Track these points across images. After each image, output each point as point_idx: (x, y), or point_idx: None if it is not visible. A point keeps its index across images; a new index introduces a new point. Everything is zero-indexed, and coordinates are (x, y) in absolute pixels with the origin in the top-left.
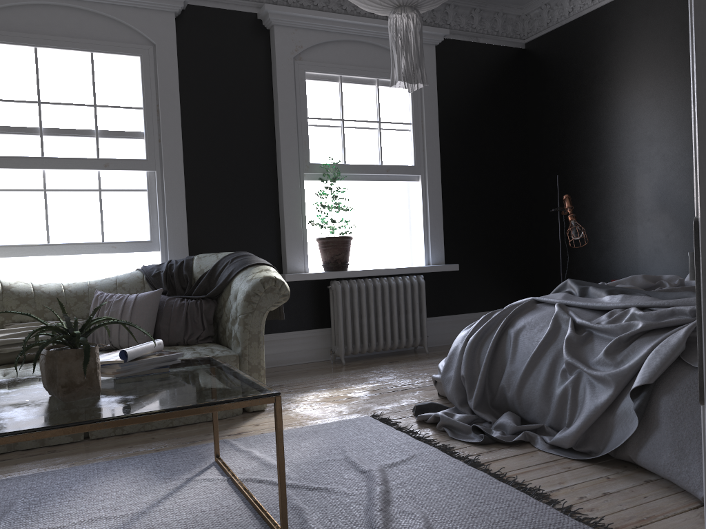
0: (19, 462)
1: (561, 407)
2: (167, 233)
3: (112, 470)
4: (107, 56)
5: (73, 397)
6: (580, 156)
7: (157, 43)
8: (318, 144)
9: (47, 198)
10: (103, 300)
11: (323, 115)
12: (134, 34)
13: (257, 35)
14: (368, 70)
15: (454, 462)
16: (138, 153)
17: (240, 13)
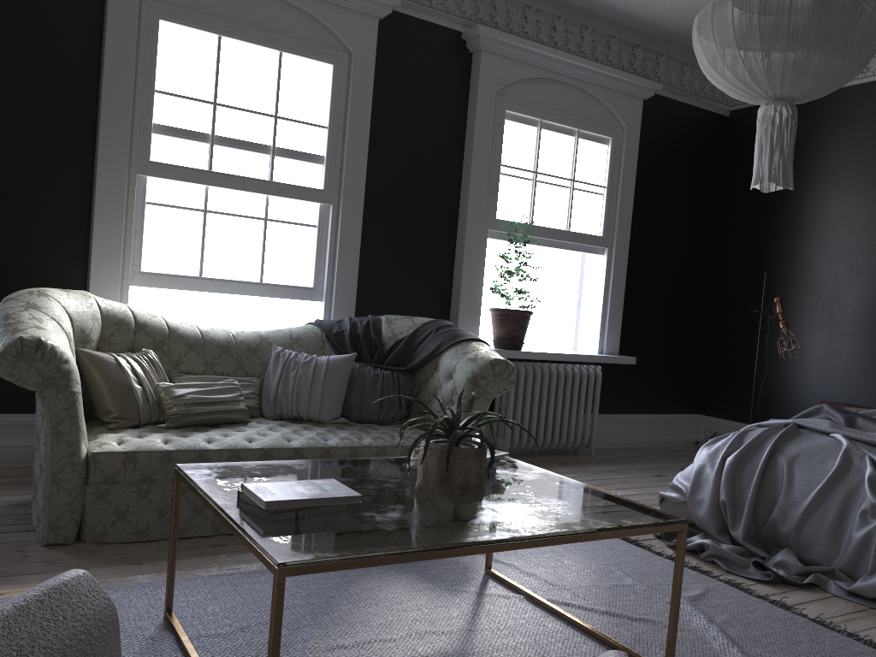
0: (242, 550)
1: (860, 552)
2: (335, 281)
3: (374, 573)
4: (297, 58)
5: (465, 501)
6: (784, 253)
7: (355, 52)
8: (507, 197)
9: (206, 221)
10: (286, 359)
11: (516, 164)
12: (330, 37)
13: (458, 58)
14: (571, 118)
15: (758, 601)
16: (315, 181)
17: (443, 29)
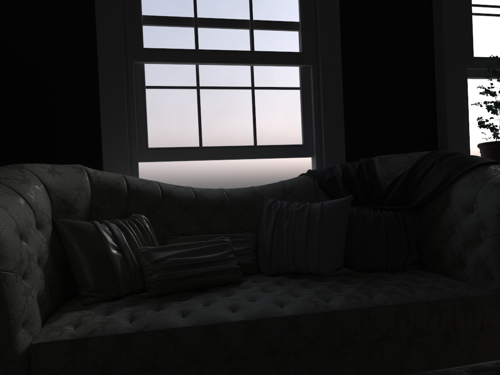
0: None
1: None
2: (323, 135)
3: None
4: None
5: None
6: None
7: None
8: (482, 35)
9: (200, 97)
10: (278, 210)
11: (487, 1)
12: None
13: None
14: None
15: None
16: (293, 46)
17: None
